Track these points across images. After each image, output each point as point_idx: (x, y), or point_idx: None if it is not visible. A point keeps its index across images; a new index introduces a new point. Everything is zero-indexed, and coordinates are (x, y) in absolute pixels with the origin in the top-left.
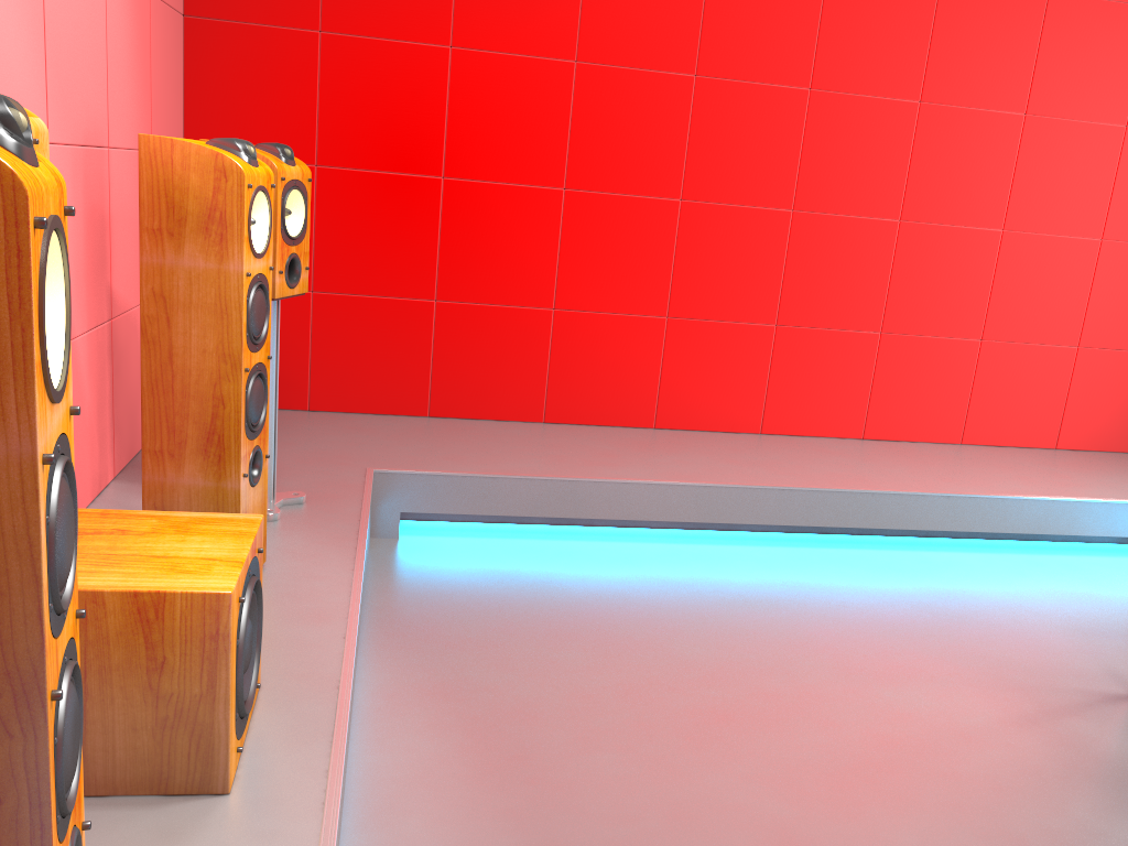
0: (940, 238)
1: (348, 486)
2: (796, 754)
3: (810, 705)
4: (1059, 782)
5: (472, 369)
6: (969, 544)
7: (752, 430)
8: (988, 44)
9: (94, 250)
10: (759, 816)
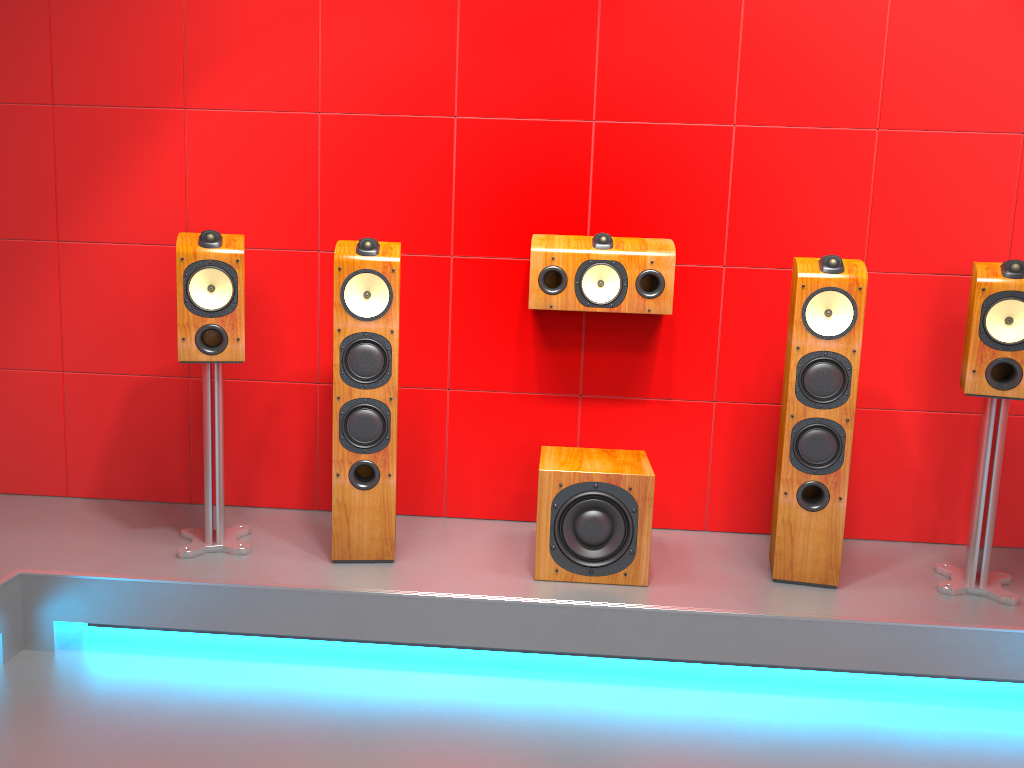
0: None
1: None
2: None
3: None
4: None
5: None
6: None
7: None
8: None
9: (952, 353)
10: None
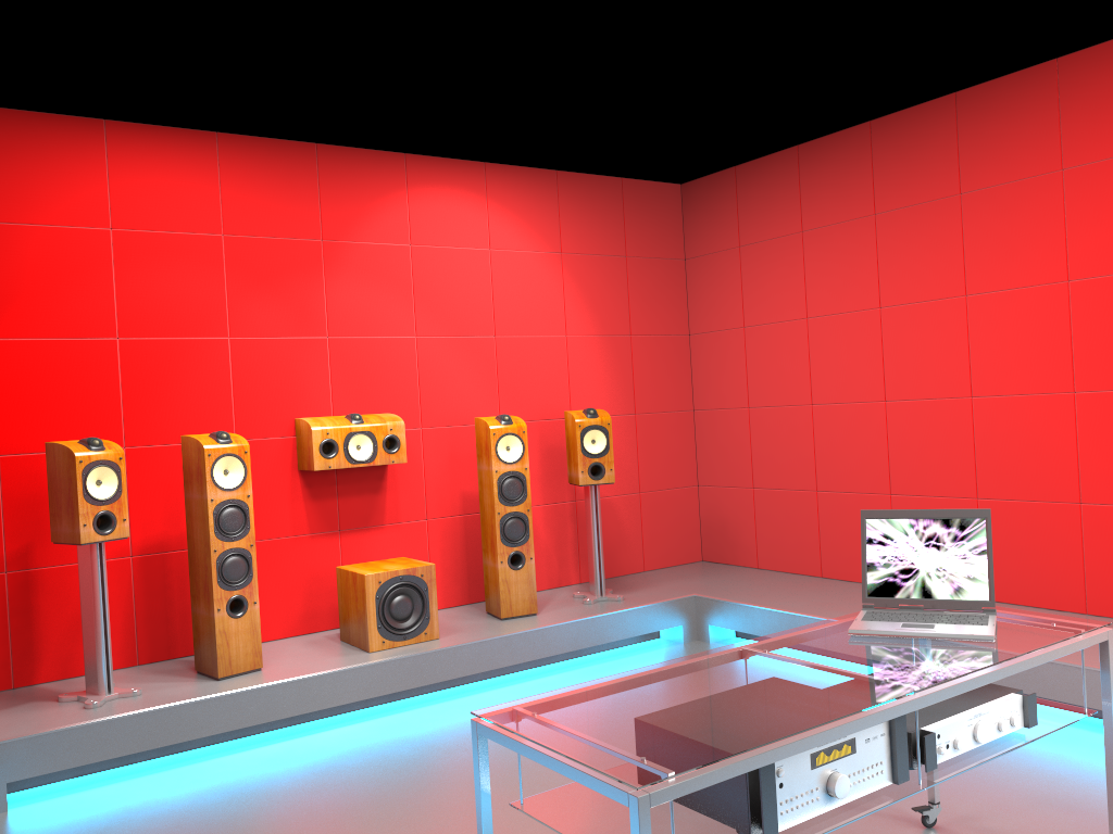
0: None
1: (659, 598)
2: None
3: None
4: None
5: (843, 542)
6: None
7: (1077, 609)
8: None
9: (551, 467)
10: None
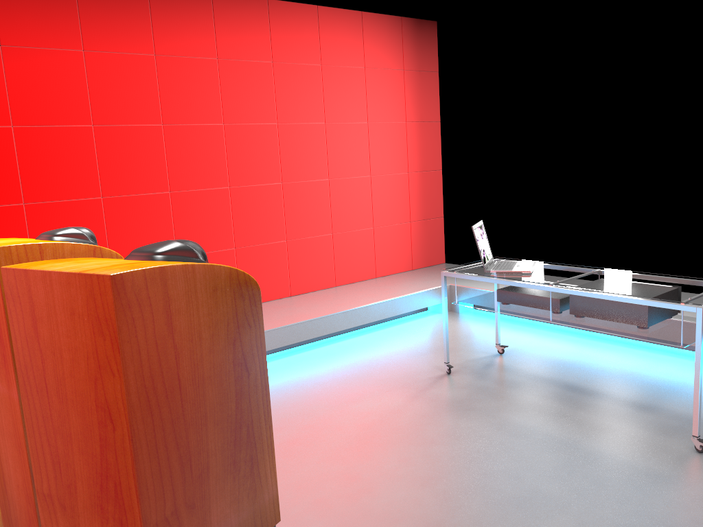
0: (302, 188)
1: None
2: (333, 444)
3: (328, 423)
4: (436, 415)
5: None
6: (357, 332)
7: None
8: (301, 92)
9: None
10: (332, 474)
